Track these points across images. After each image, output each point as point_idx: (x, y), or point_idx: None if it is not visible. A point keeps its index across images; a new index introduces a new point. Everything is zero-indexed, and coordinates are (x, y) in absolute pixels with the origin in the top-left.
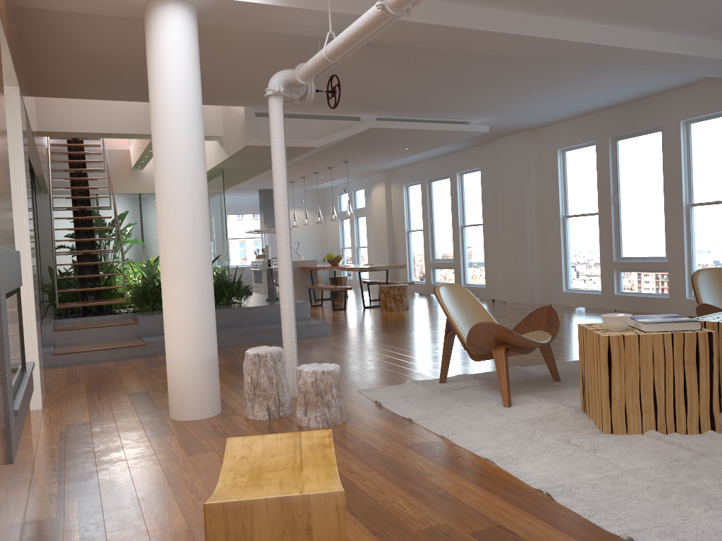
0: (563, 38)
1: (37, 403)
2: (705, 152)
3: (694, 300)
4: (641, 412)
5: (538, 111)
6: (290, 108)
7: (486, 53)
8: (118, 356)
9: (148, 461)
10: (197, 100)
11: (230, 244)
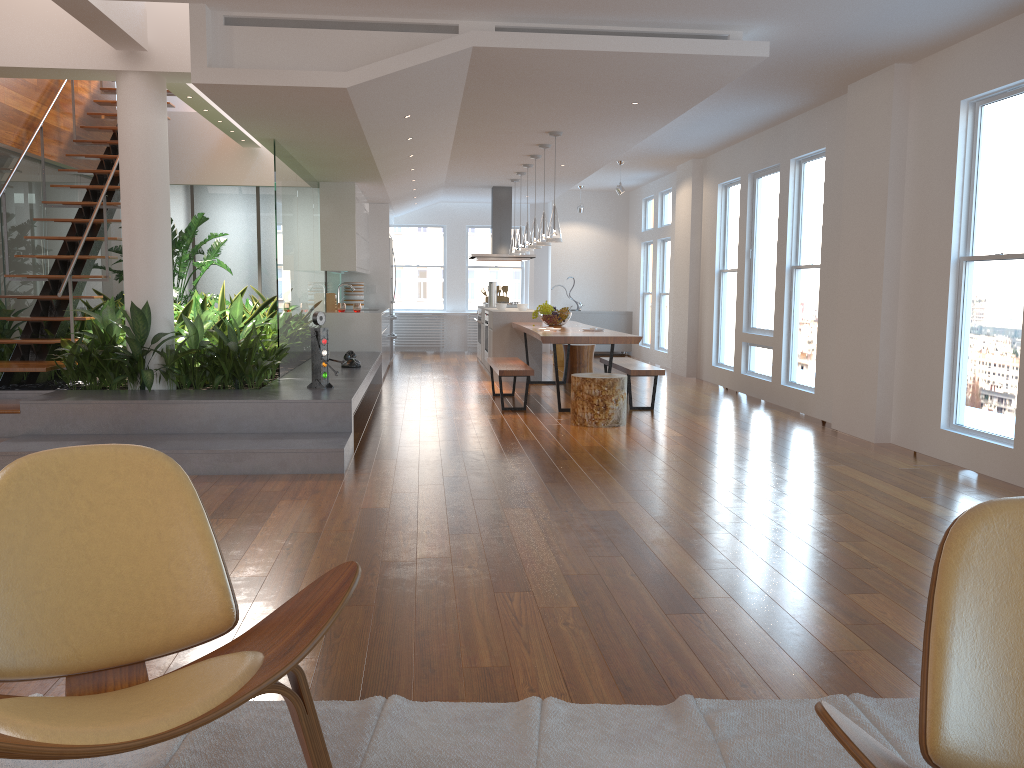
0: None
1: None
2: None
3: None
4: None
5: (880, 1)
6: (284, 4)
7: None
8: None
9: None
10: None
11: (469, 276)
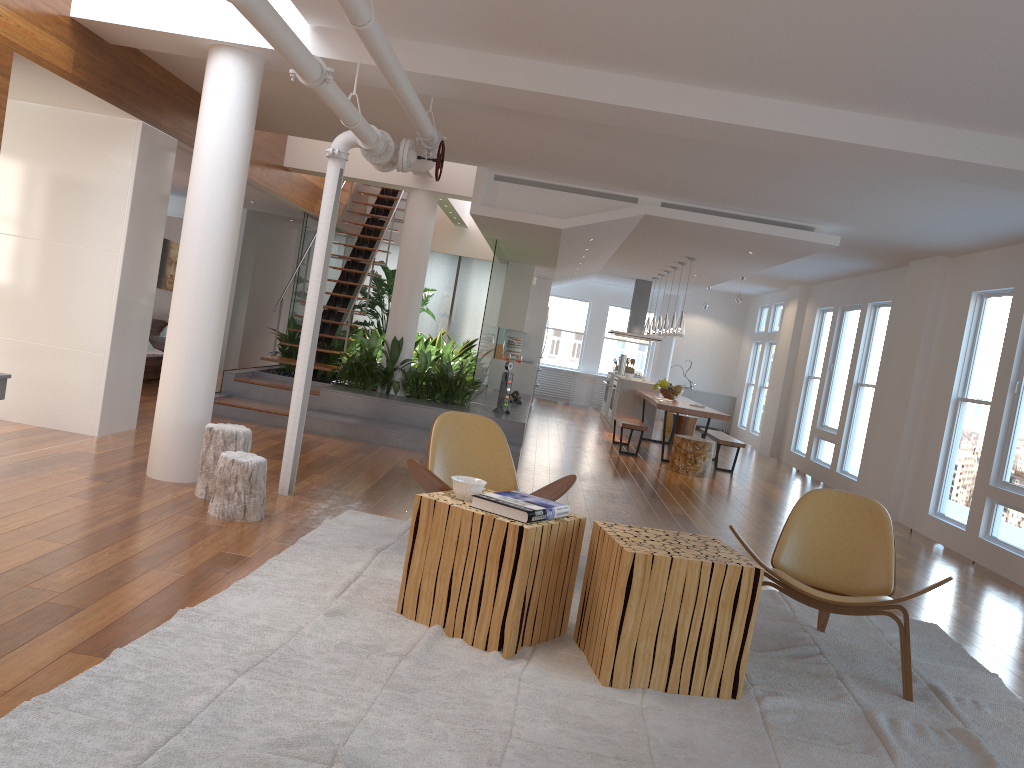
0: (746, 123)
1: (94, 430)
2: None
3: None
4: (435, 600)
5: (911, 226)
6: (534, 174)
7: (664, 133)
8: (270, 422)
9: (37, 488)
10: (232, 153)
11: (604, 345)
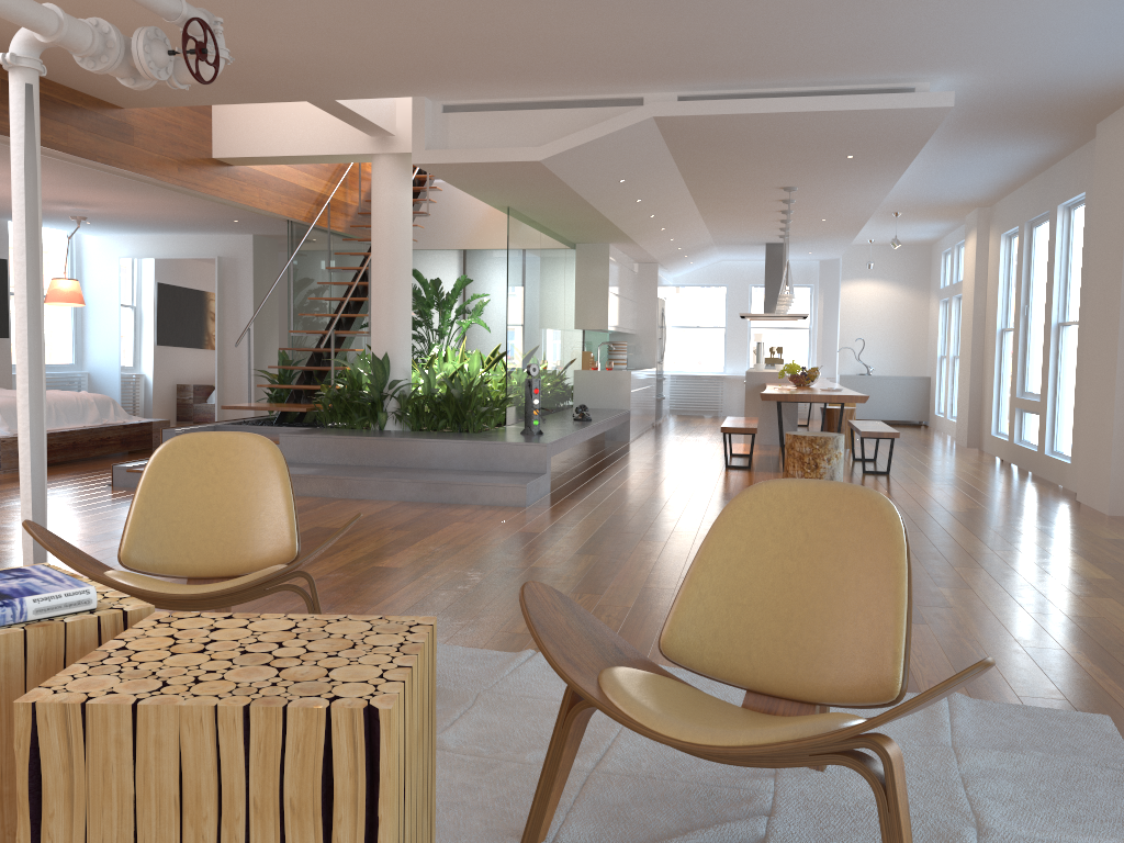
0: None
1: None
2: None
3: None
4: None
5: (1056, 44)
6: (488, 91)
7: None
8: None
9: None
10: None
11: (752, 337)
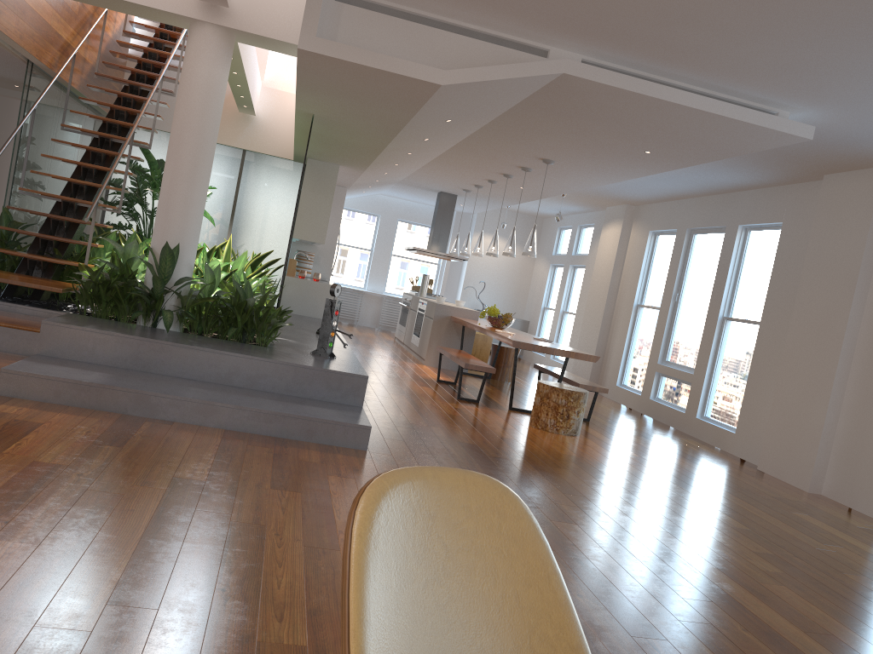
0: None
1: None
2: None
3: None
4: None
5: None
6: None
7: None
8: None
9: None
10: None
11: (392, 263)
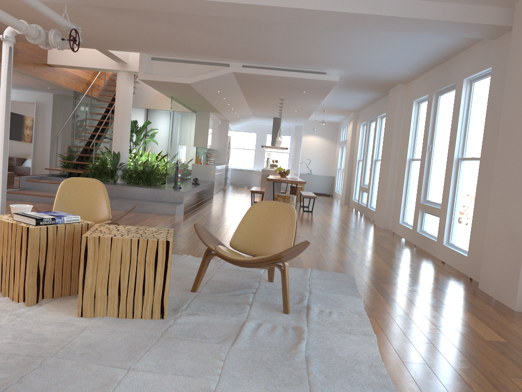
0: (225, 0)
1: None
2: (477, 110)
3: (446, 247)
4: None
5: (371, 66)
6: (170, 55)
7: (194, 14)
8: (41, 201)
9: None
10: None
11: (266, 155)
